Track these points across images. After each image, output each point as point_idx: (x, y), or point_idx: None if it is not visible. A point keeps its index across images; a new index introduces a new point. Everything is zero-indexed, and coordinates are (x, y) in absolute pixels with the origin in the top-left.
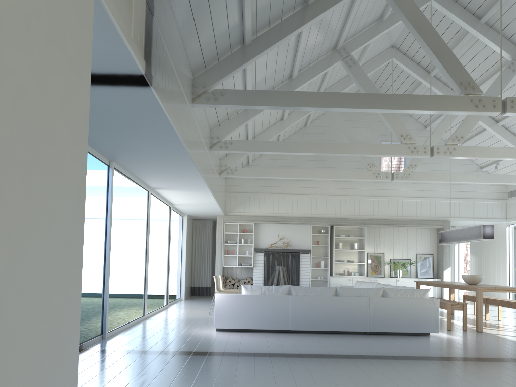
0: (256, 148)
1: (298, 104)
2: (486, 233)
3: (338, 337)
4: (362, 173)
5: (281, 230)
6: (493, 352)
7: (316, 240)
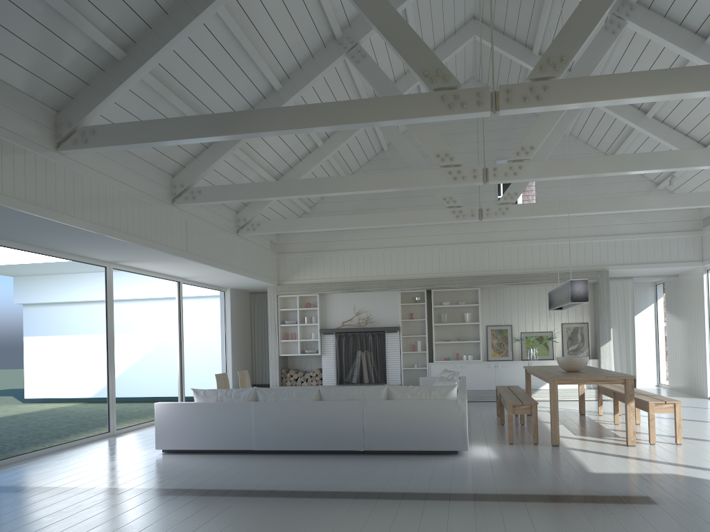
0: (233, 196)
1: (191, 134)
2: (576, 293)
3: (311, 460)
4: (436, 213)
5: (358, 300)
6: (493, 483)
7: (410, 311)
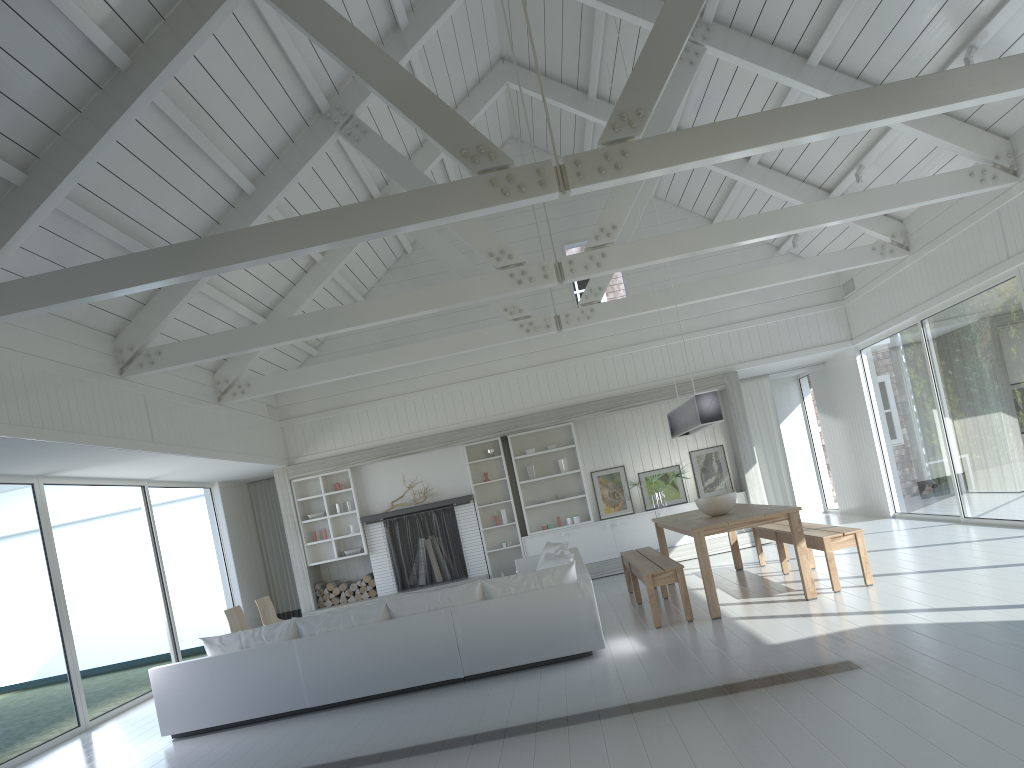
0: (211, 351)
1: (146, 277)
2: (705, 411)
3: (394, 704)
4: (497, 330)
5: (408, 467)
6: (650, 684)
7: (484, 470)
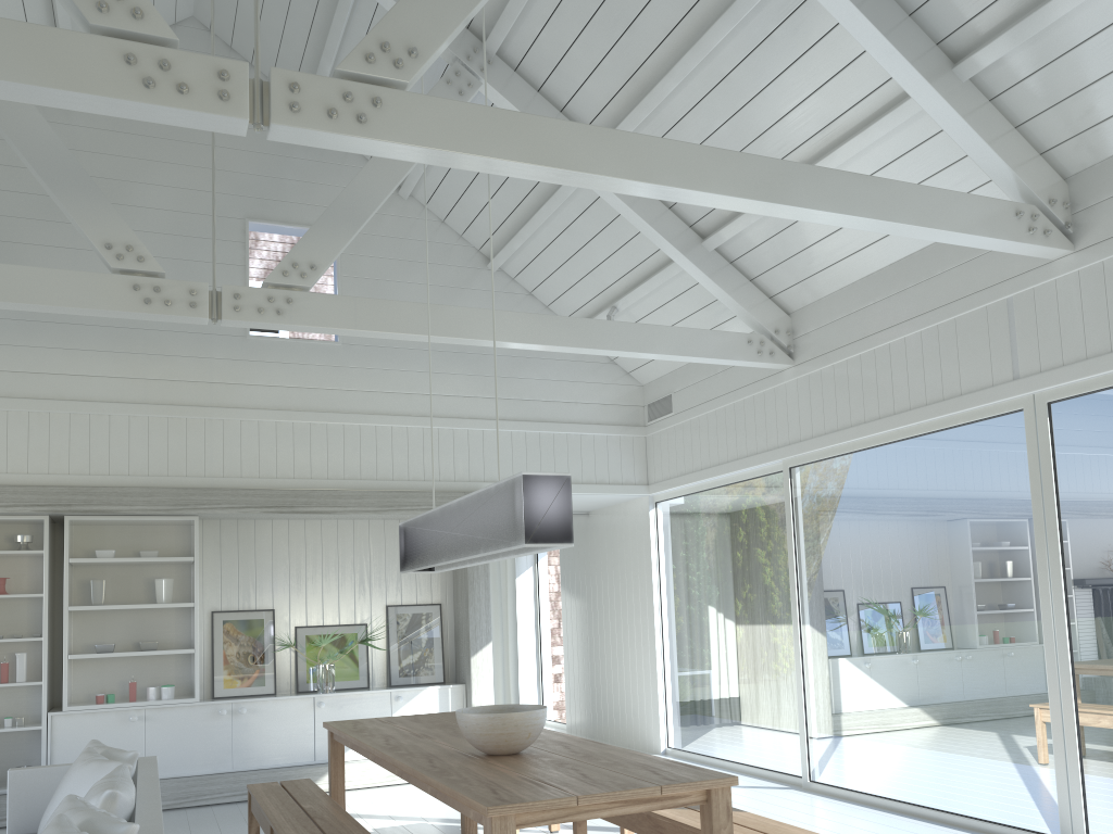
0: None
1: None
2: (539, 516)
3: None
4: (80, 281)
5: None
6: None
7: (1, 573)
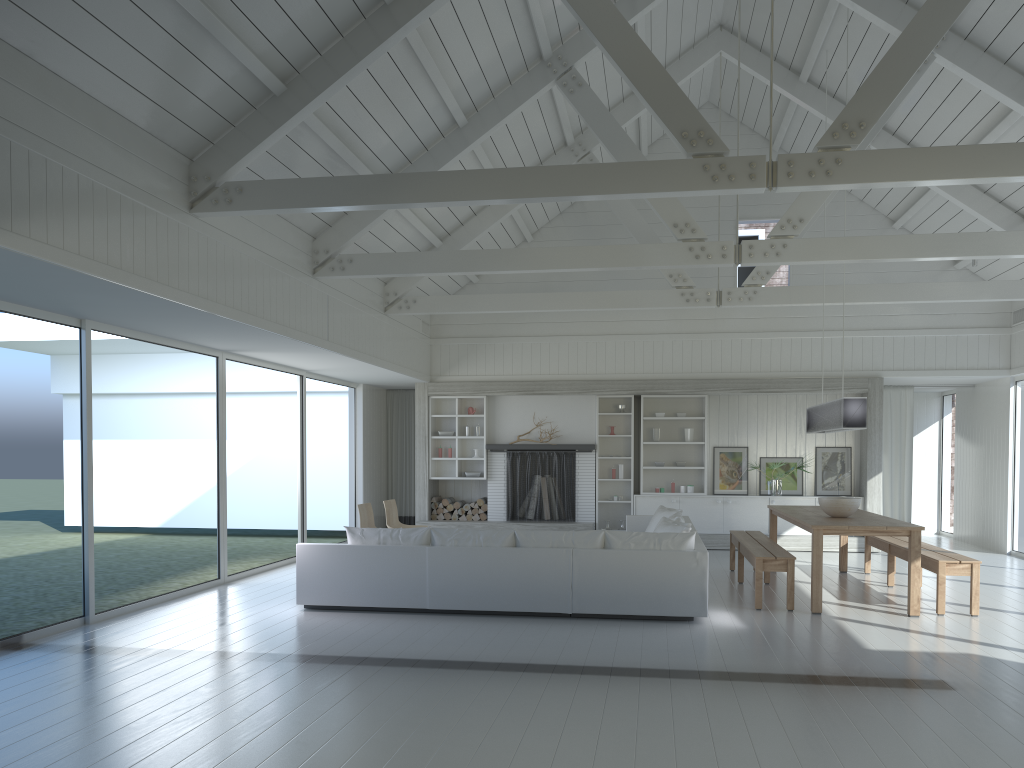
0: (397, 268)
1: (372, 199)
2: (850, 416)
3: (505, 623)
4: (658, 294)
5: (540, 406)
6: (748, 659)
7: (611, 424)
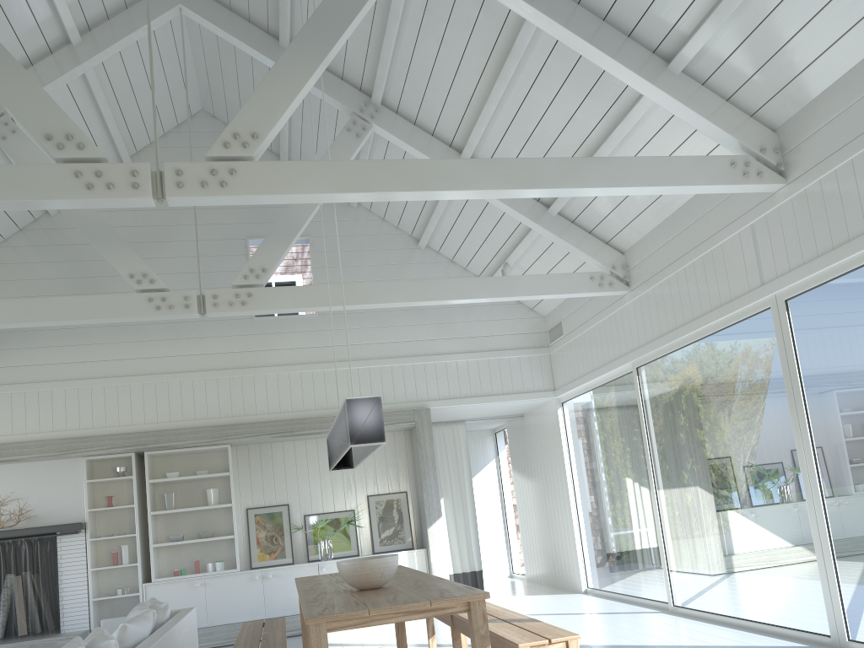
0: None
1: None
2: (360, 426)
3: None
4: (116, 301)
5: (3, 479)
6: None
7: (110, 493)
